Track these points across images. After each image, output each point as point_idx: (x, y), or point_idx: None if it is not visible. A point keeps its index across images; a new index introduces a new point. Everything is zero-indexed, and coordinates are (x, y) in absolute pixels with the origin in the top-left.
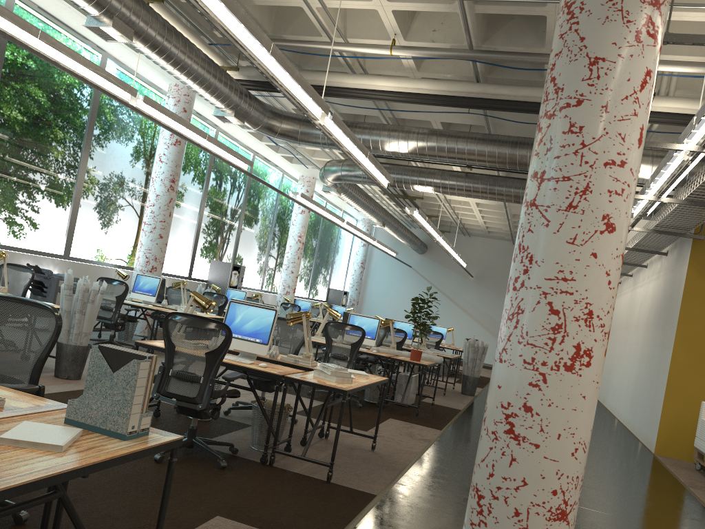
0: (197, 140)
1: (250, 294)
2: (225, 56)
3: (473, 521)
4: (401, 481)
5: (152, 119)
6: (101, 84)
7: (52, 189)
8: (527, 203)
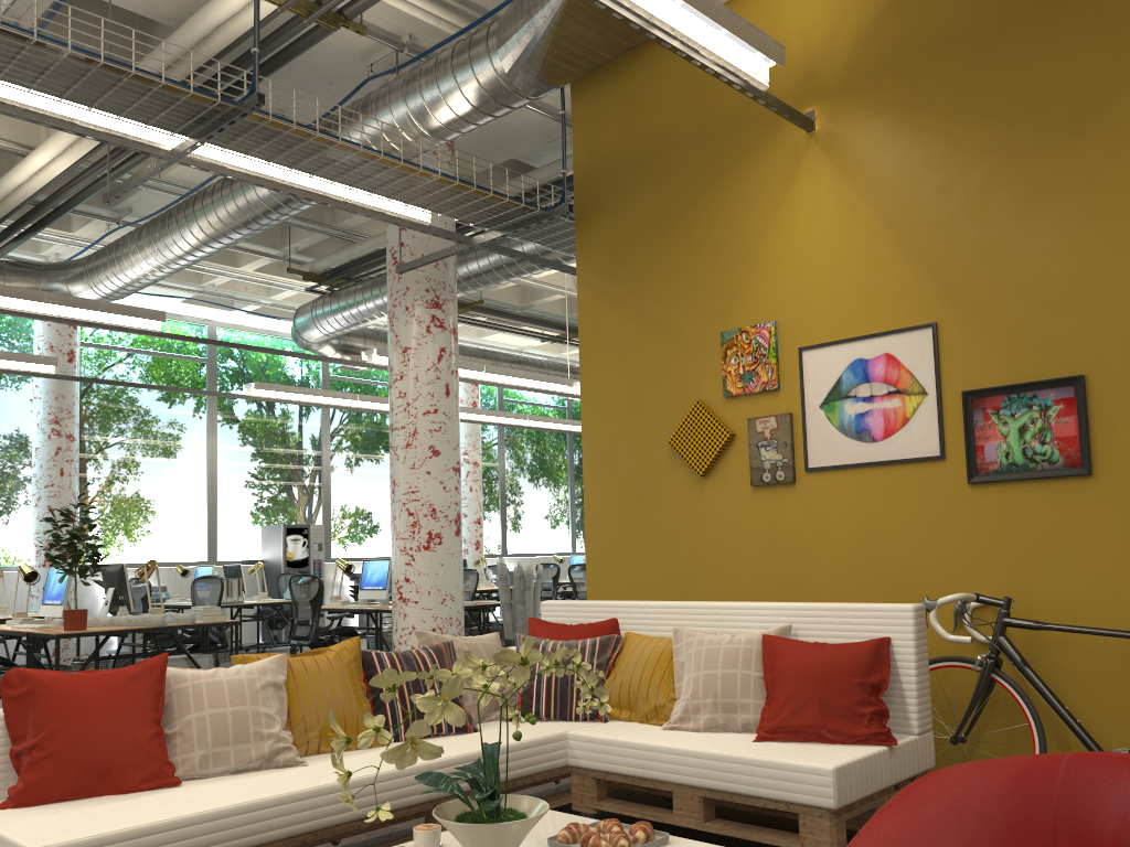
0: None
1: None
2: None
3: None
4: None
5: None
6: None
7: None
8: None
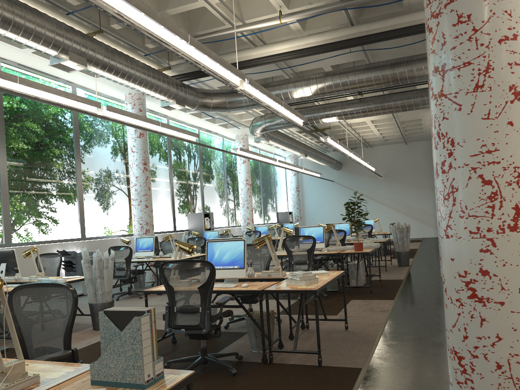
0: (153, 128)
1: (222, 231)
2: (158, 61)
3: (459, 380)
4: (377, 350)
5: (117, 121)
6: (73, 105)
7: (61, 192)
8: (435, 96)
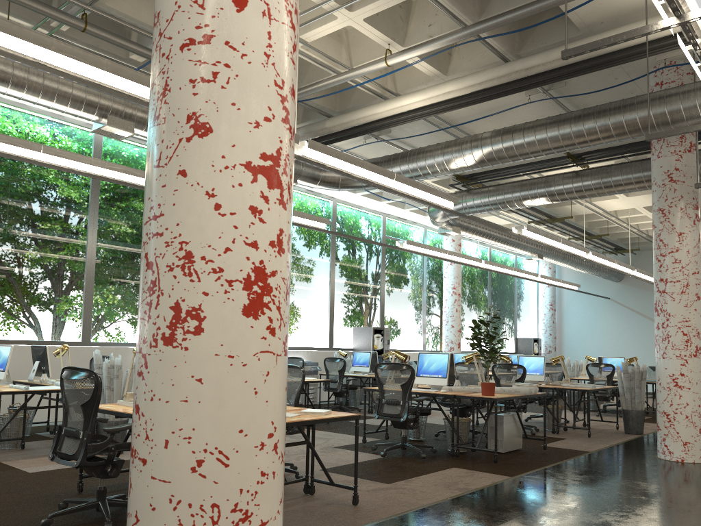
0: None
1: (411, 356)
2: None
3: None
4: None
5: None
6: (123, 178)
7: None
8: None
